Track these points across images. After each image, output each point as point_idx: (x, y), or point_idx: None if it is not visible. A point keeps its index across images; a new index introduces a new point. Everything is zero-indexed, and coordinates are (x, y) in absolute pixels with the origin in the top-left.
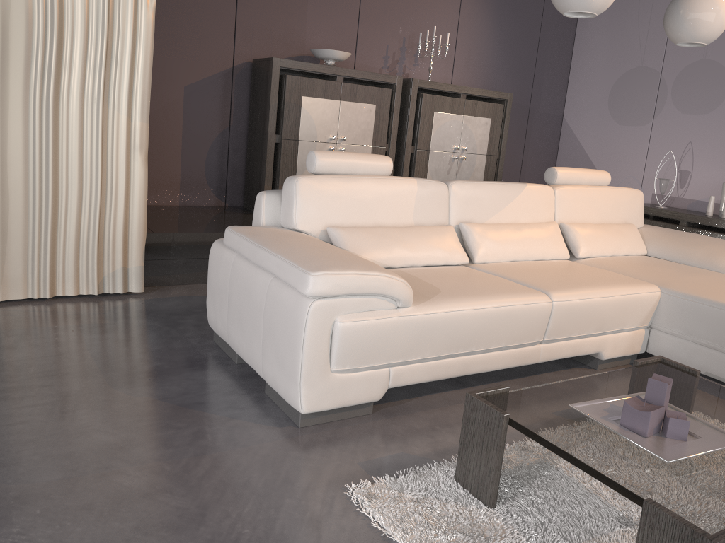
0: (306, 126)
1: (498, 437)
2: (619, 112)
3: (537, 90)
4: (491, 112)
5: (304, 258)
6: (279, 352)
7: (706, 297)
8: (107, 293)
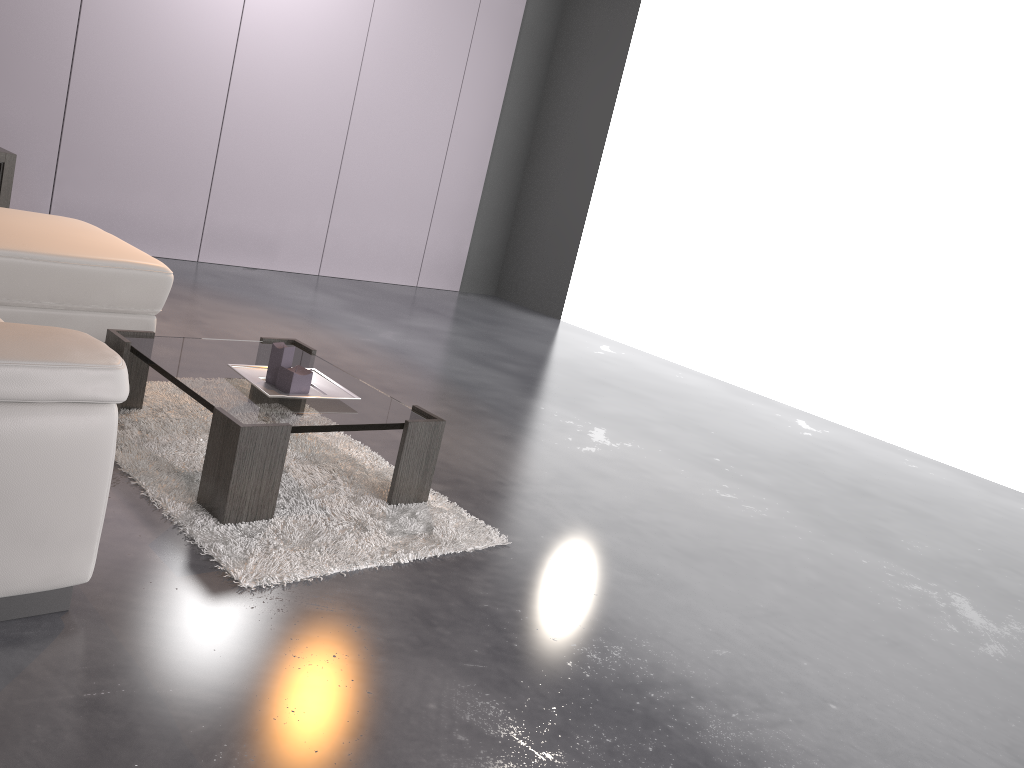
0: None
1: (285, 448)
2: None
3: None
4: None
5: (36, 349)
6: (31, 522)
7: None
8: None
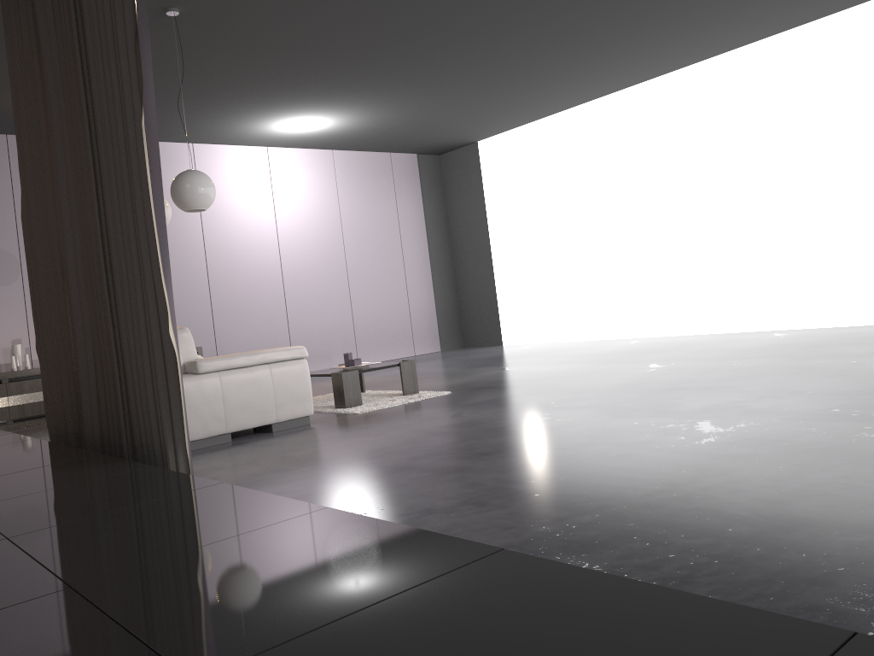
0: None
1: (358, 378)
2: None
3: None
4: None
5: (282, 347)
6: (294, 394)
7: None
8: None
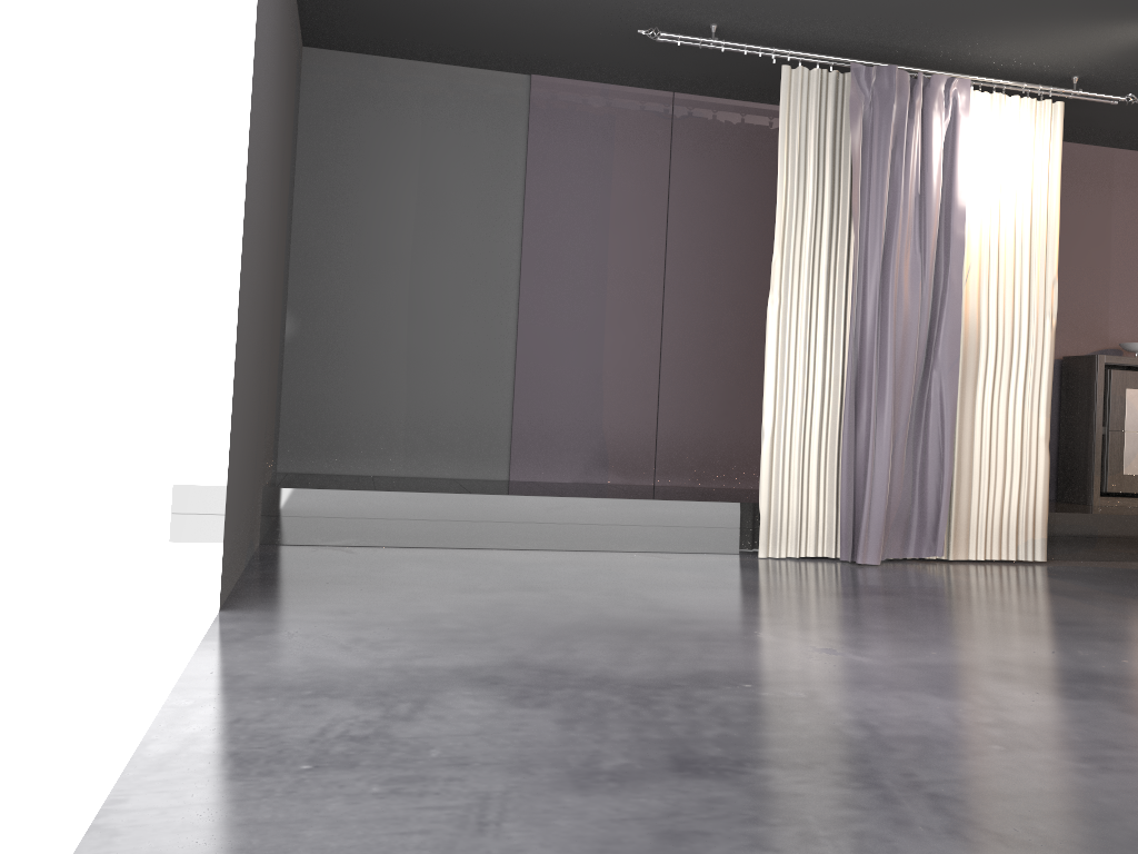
0: (1131, 417)
1: None
2: None
3: None
4: None
5: None
6: None
7: None
8: (1016, 561)
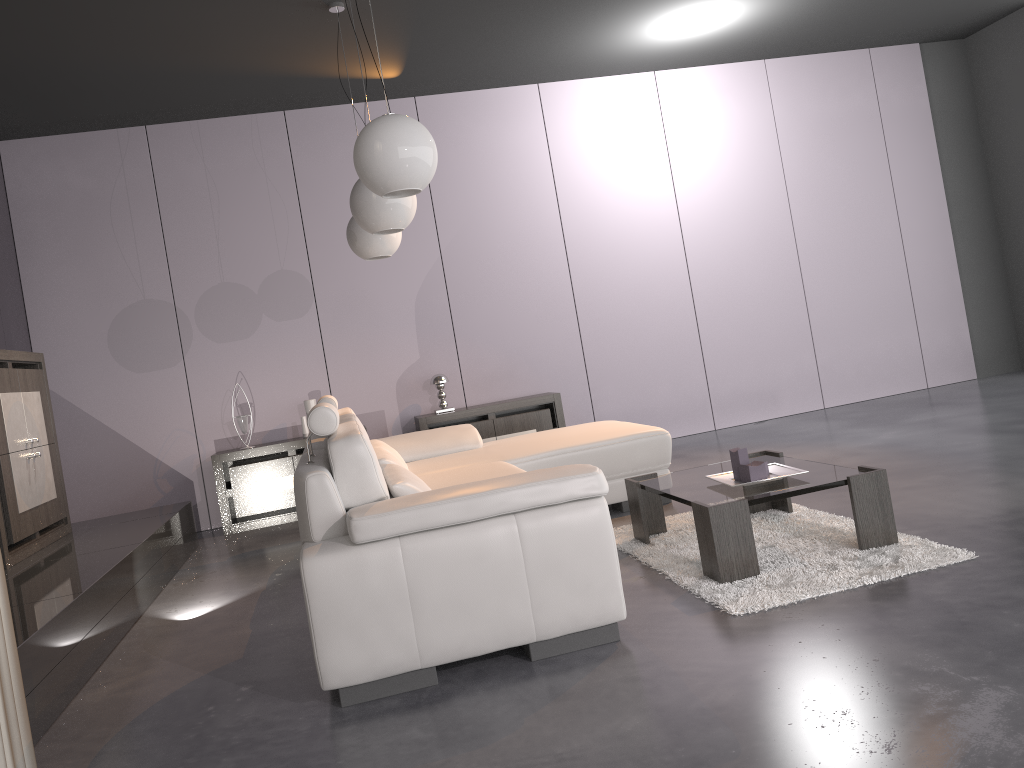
0: None
1: (748, 517)
2: (132, 357)
3: (10, 349)
4: (37, 382)
5: (549, 474)
6: (576, 579)
7: (544, 450)
8: None
